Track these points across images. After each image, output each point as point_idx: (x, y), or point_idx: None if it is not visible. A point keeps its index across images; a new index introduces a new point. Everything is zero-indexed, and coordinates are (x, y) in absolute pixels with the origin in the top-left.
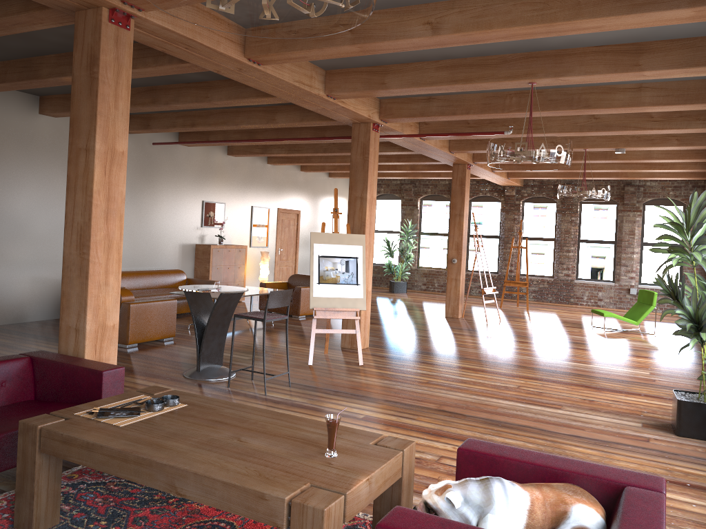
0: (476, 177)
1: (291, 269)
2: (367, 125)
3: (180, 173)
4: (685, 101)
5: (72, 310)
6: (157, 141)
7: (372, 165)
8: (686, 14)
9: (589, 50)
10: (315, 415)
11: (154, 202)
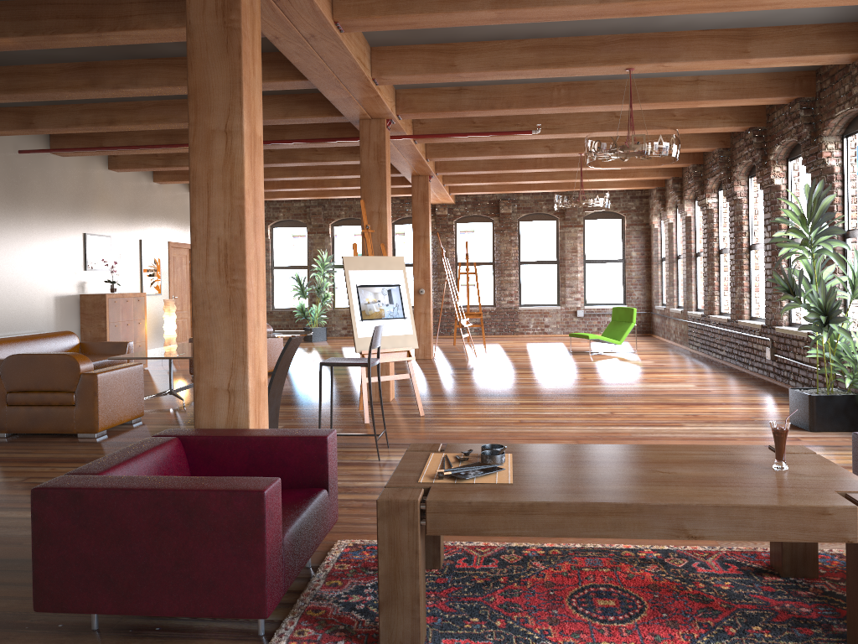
0: None
1: (187, 322)
2: (380, 121)
3: (55, 195)
4: (741, 96)
5: (218, 364)
6: (24, 148)
7: (388, 172)
8: None
9: (695, 34)
10: None
11: (26, 237)
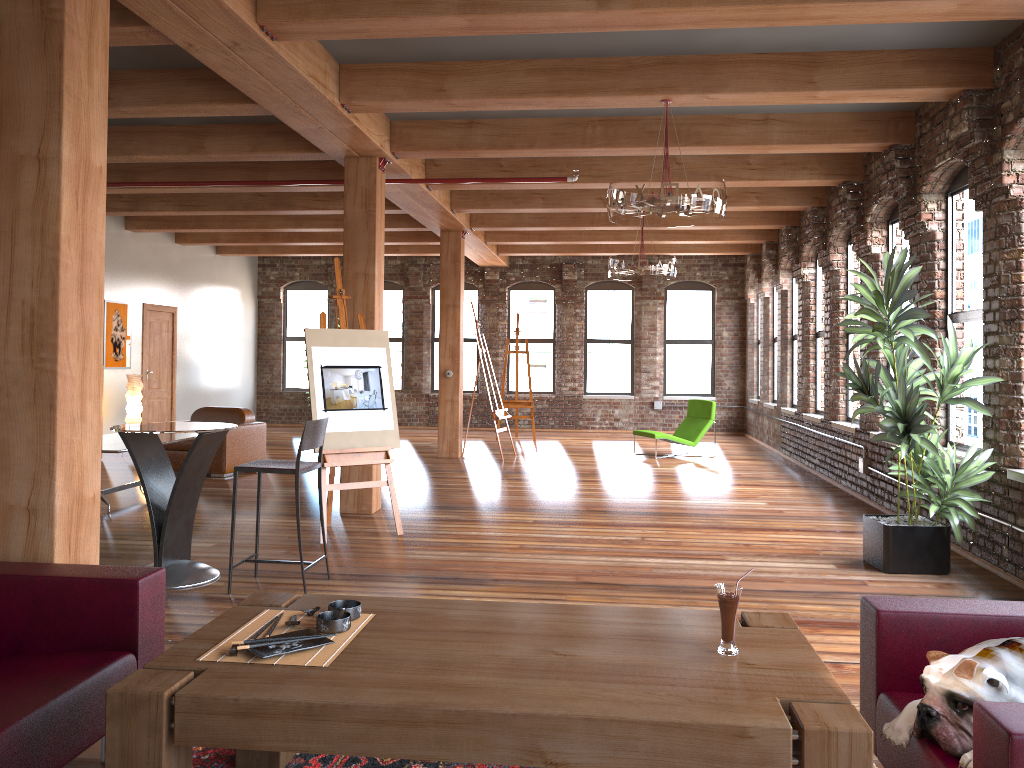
0: None
1: (167, 403)
2: (370, 160)
3: None
4: (822, 140)
5: (15, 473)
6: None
7: (379, 224)
8: (946, 7)
9: (748, 58)
10: None
11: None
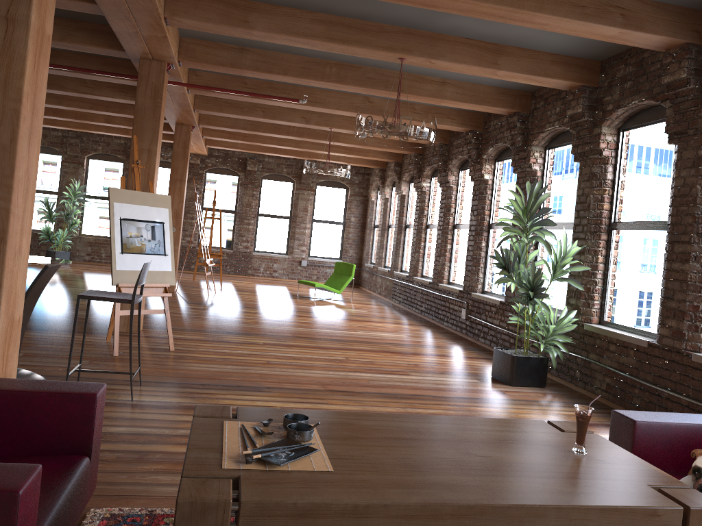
0: (172, 140)
1: None
2: (161, 63)
3: None
4: (476, 102)
5: None
6: None
7: (162, 113)
8: (611, 32)
9: (459, 40)
10: None
11: None
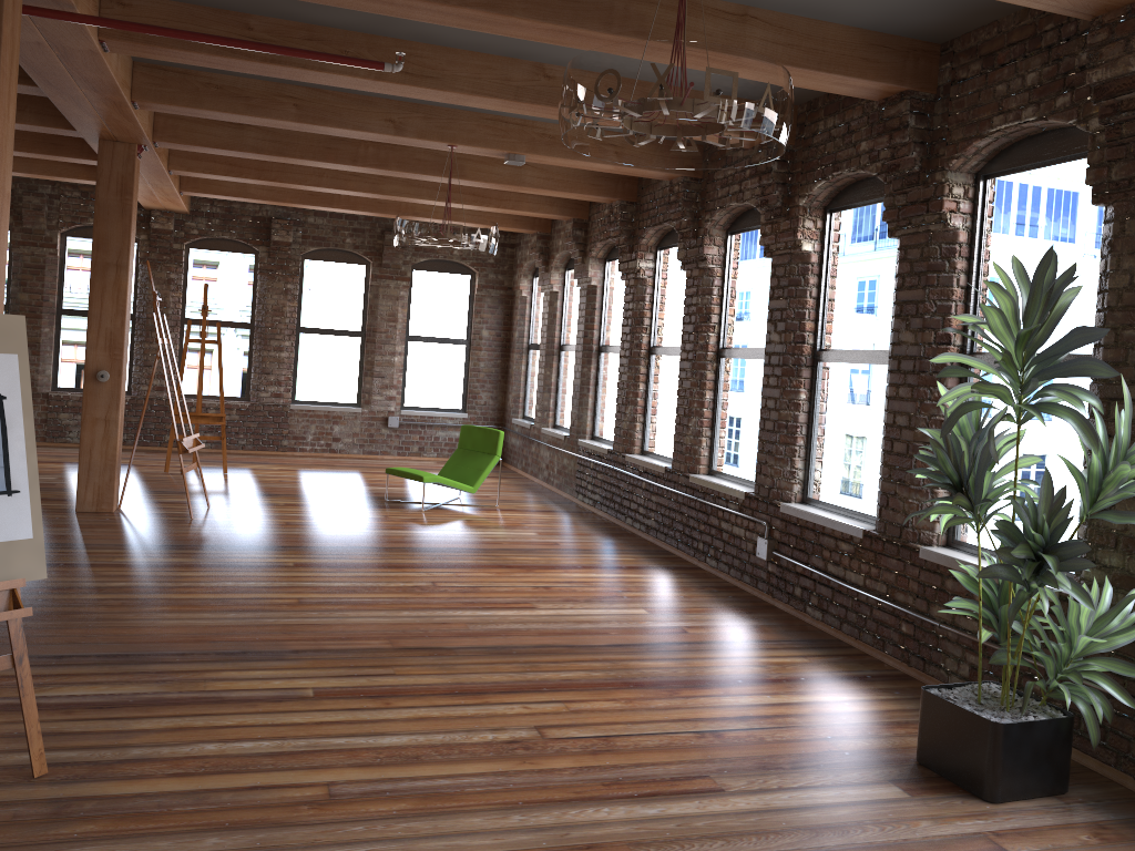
0: None
1: None
2: None
3: None
4: (819, 65)
5: None
6: None
7: (7, 85)
8: None
9: None
10: None
11: None
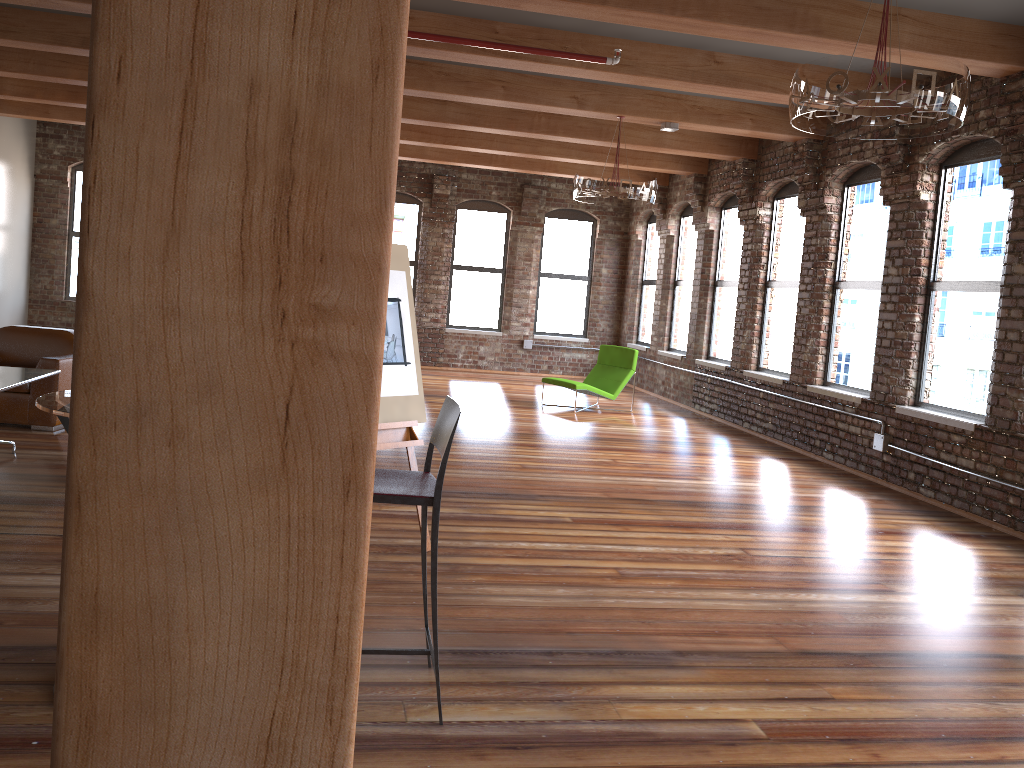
0: None
1: None
2: None
3: None
4: (956, 52)
5: (195, 723)
6: None
7: None
8: None
9: None
10: (679, 763)
11: None
